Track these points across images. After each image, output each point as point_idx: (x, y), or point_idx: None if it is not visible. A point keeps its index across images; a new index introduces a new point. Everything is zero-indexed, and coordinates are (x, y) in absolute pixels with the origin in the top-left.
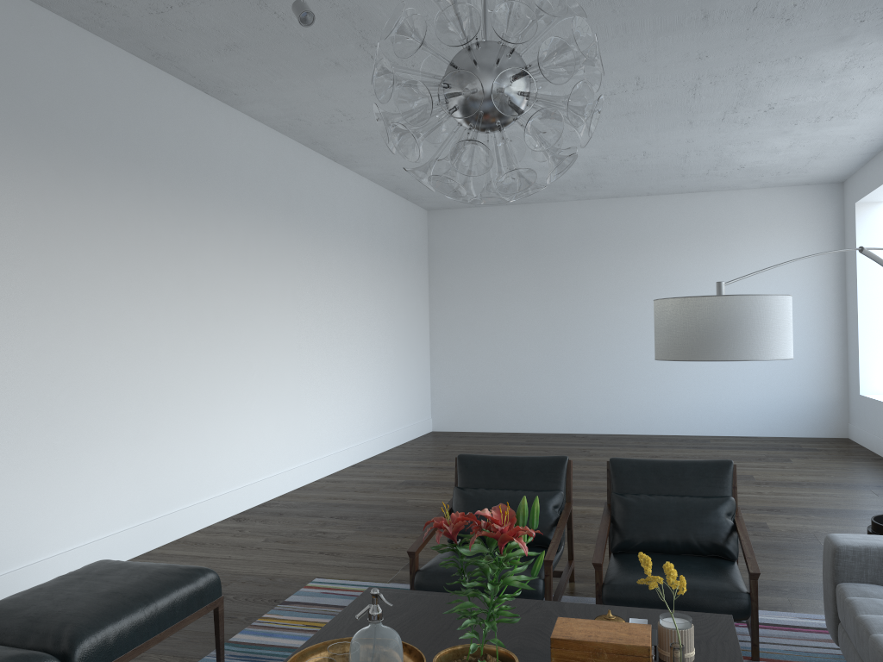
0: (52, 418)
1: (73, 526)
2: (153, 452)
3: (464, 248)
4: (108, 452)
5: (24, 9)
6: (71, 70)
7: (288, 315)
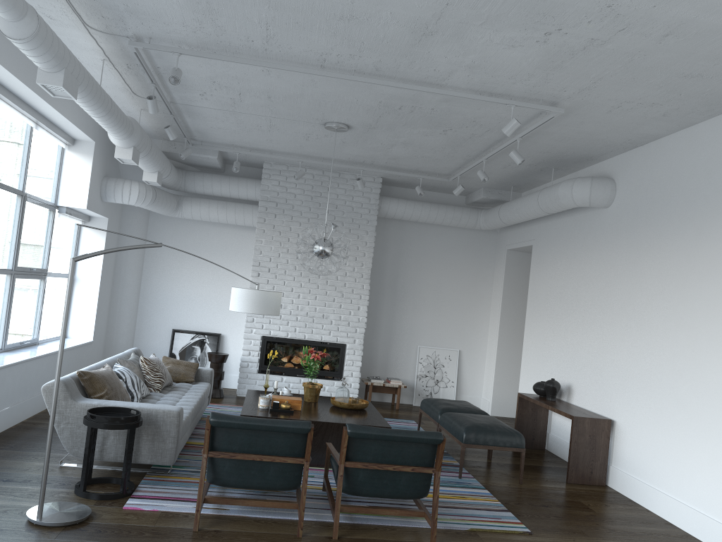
0: (676, 400)
1: (682, 485)
2: None
3: None
4: (712, 446)
5: (687, 134)
6: (712, 151)
7: None
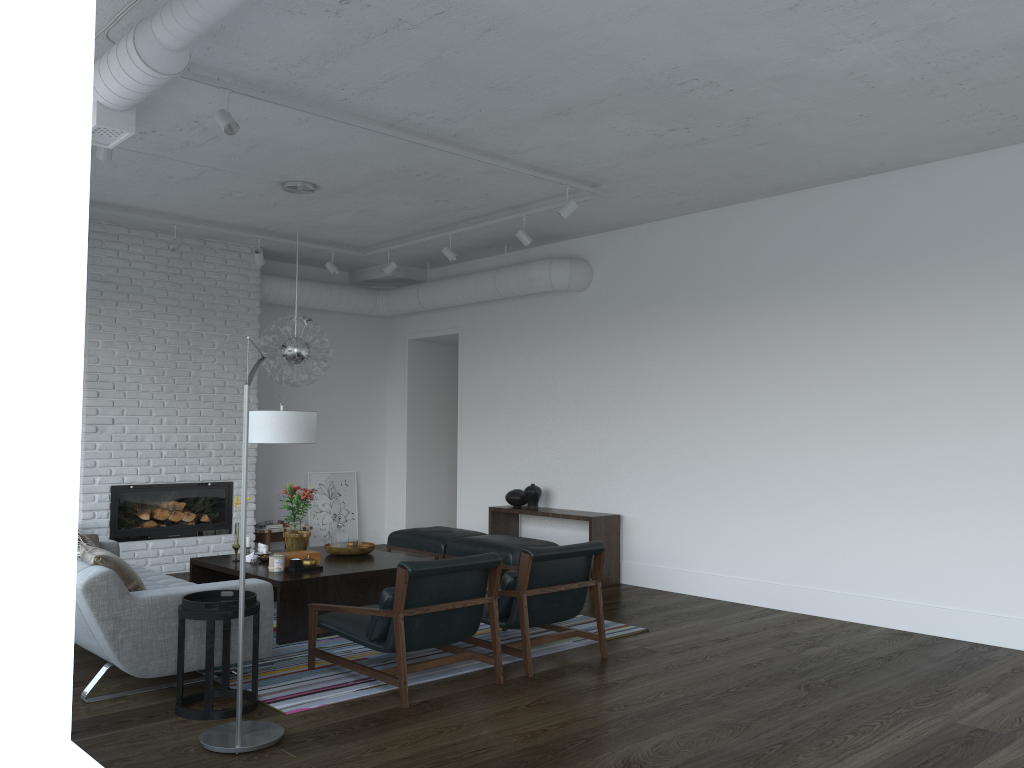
0: (702, 481)
1: (718, 560)
2: (799, 528)
3: None
4: (749, 516)
5: (686, 222)
6: (718, 241)
7: None
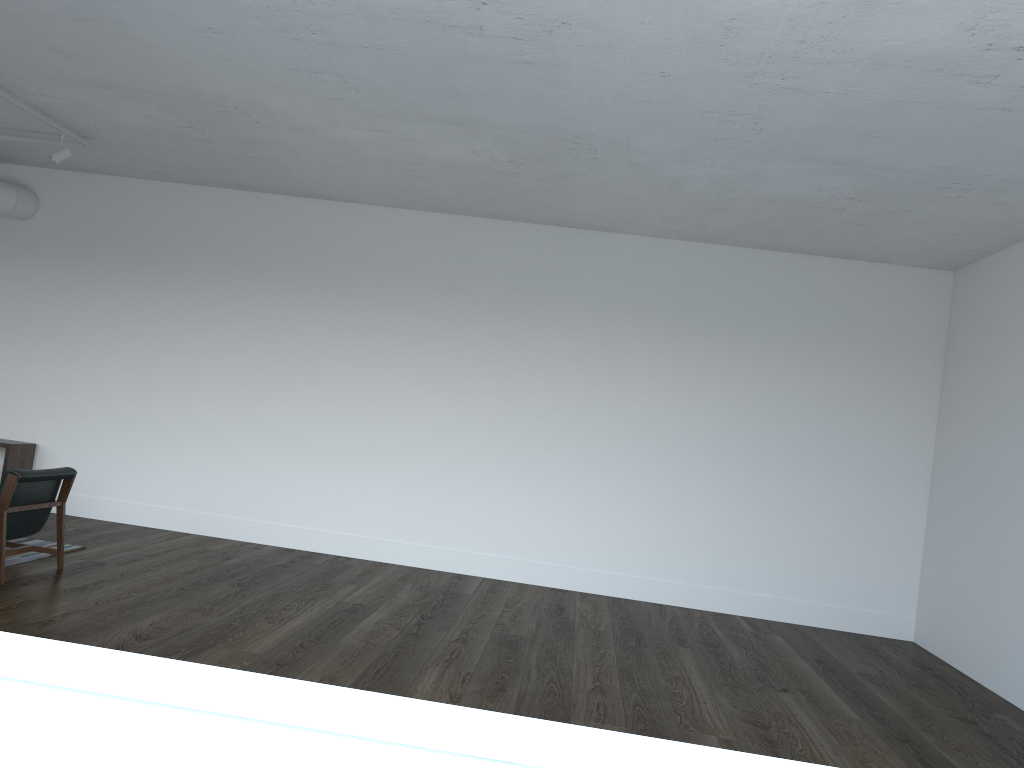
0: (131, 420)
1: (136, 490)
2: (215, 467)
3: (974, 329)
4: (172, 454)
5: (151, 186)
6: (181, 213)
7: (435, 392)
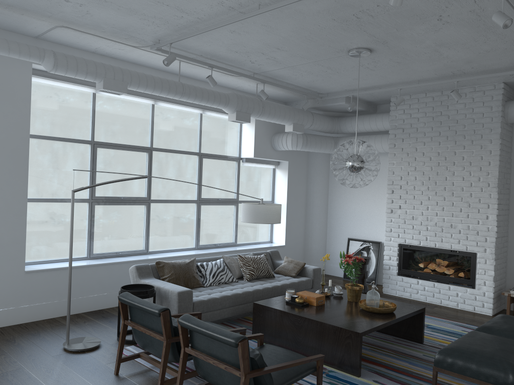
0: None
1: None
2: None
3: None
4: None
5: None
6: None
7: None
